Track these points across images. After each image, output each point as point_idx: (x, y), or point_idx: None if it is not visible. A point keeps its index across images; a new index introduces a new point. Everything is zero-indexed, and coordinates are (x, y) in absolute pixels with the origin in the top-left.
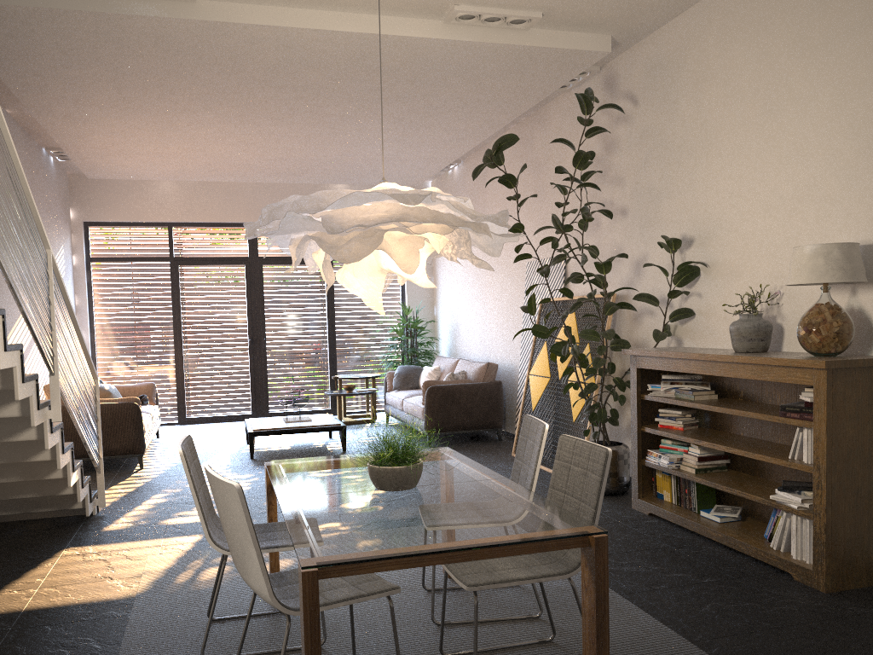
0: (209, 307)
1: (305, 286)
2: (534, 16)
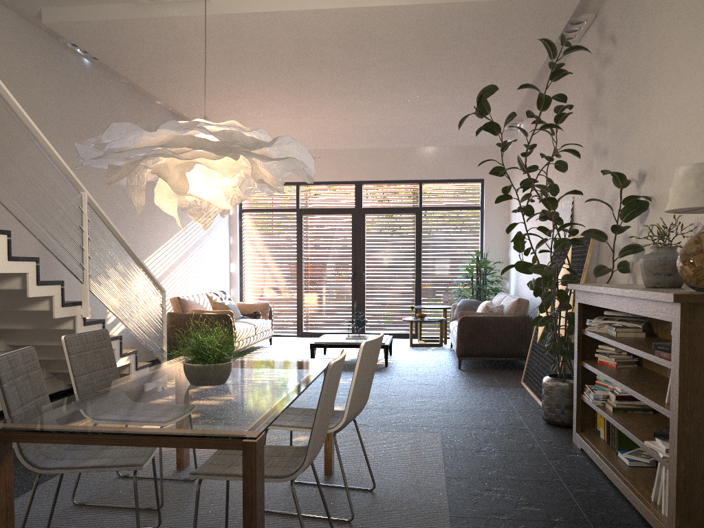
0: (323, 247)
1: (399, 232)
2: None
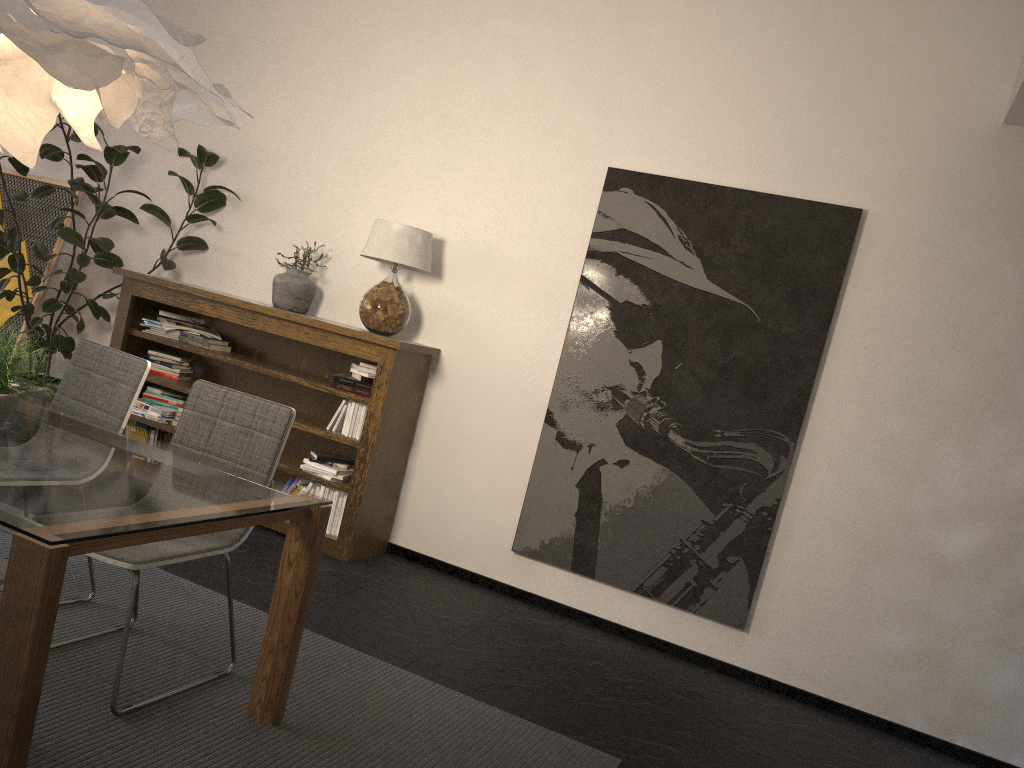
0: None
1: None
2: None
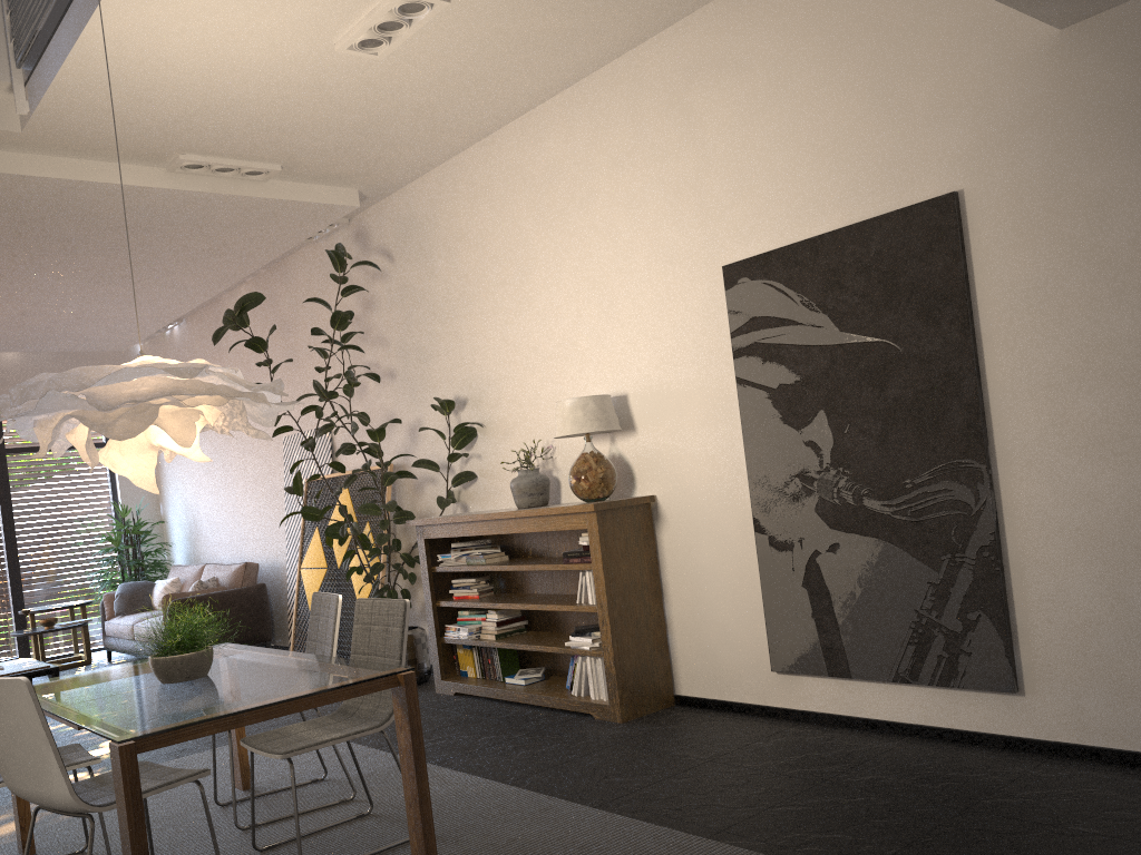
0: None
1: None
2: (272, 169)
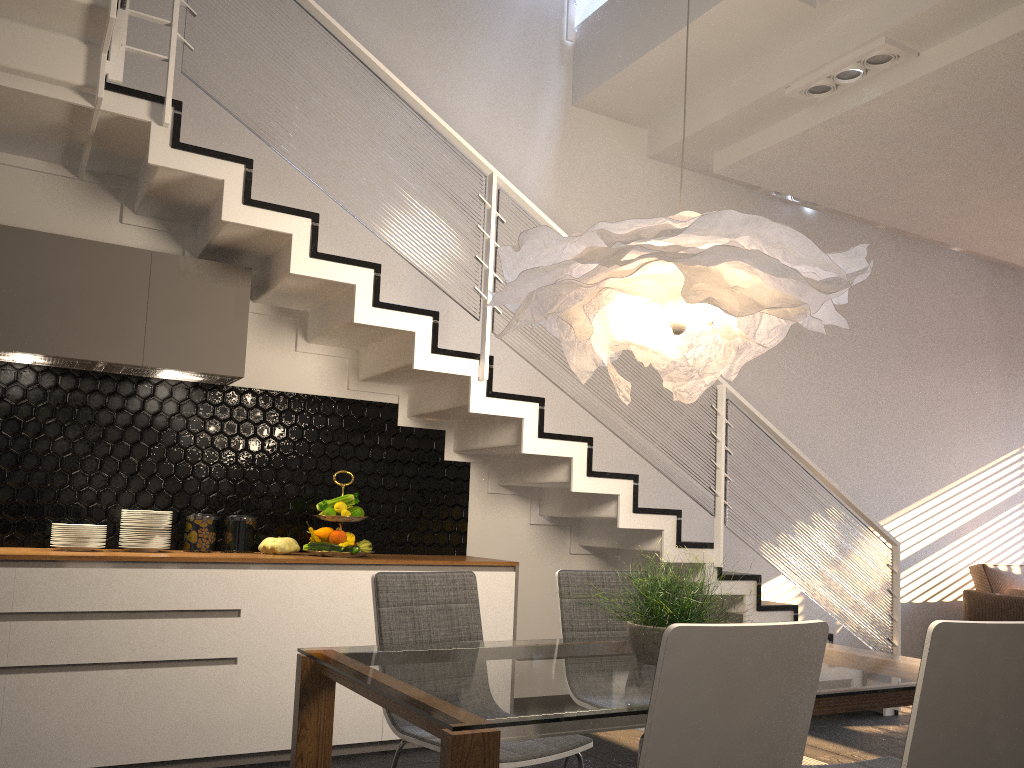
0: None
1: None
2: None
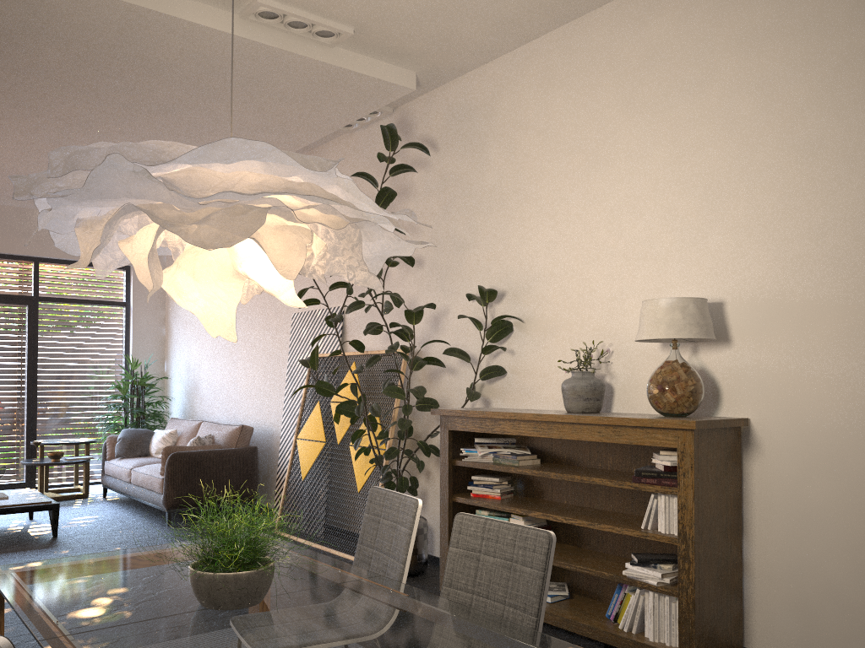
0: None
1: None
2: (345, 30)
